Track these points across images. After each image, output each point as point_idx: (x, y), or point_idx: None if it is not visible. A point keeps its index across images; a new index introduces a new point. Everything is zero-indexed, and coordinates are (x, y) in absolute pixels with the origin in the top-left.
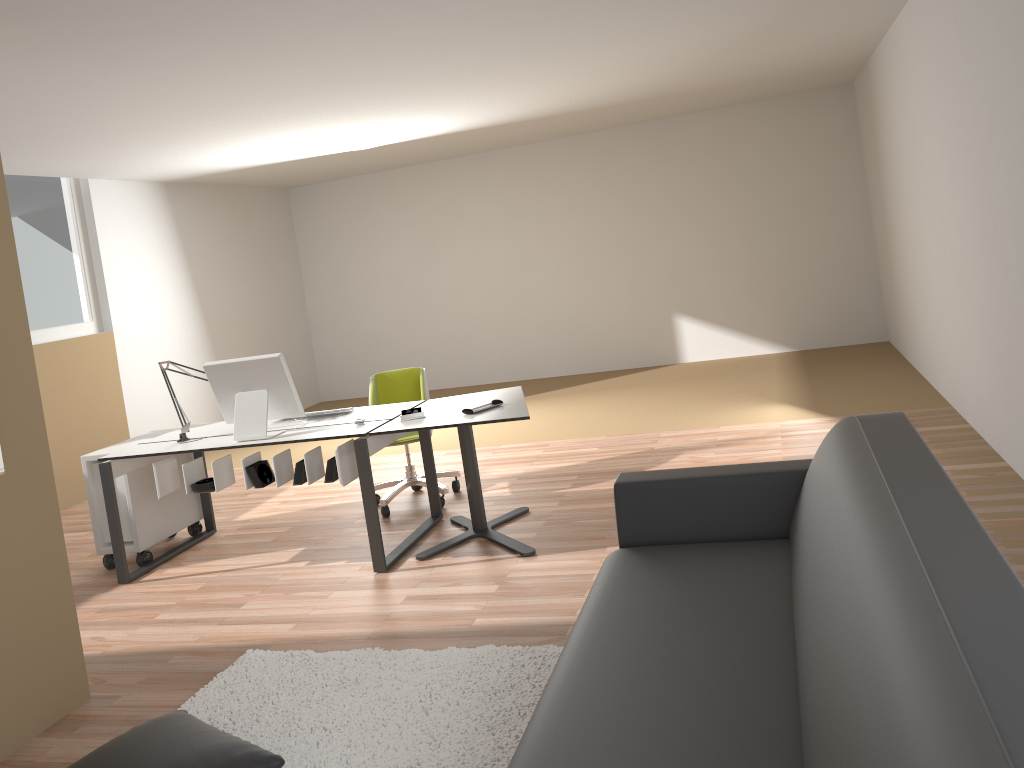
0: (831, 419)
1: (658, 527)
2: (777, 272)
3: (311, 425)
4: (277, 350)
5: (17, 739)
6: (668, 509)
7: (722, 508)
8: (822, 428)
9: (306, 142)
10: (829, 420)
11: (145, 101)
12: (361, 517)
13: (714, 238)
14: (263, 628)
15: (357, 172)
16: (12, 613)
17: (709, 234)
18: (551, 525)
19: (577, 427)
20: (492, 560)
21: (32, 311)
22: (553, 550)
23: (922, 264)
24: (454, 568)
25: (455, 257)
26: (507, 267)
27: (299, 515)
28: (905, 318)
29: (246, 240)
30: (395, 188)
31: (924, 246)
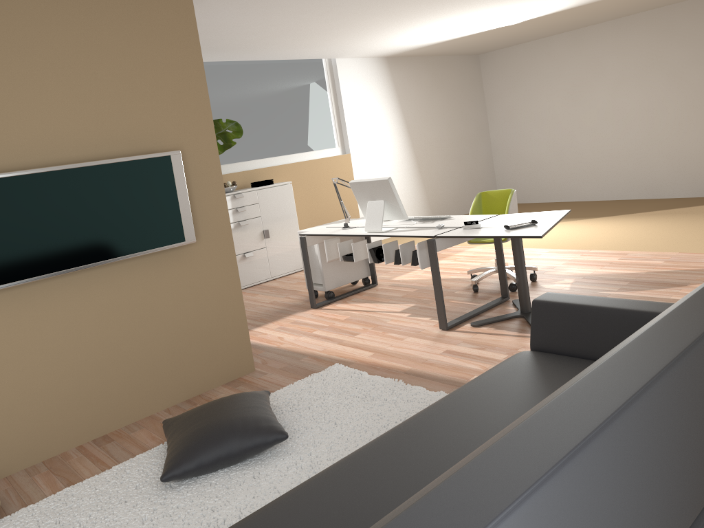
0: None
1: (559, 340)
2: None
3: (415, 225)
4: (465, 167)
5: (209, 384)
6: (568, 327)
7: (610, 335)
8: None
9: (462, 24)
10: None
11: (326, 11)
12: (461, 289)
13: None
14: (356, 351)
15: (523, 40)
16: (207, 318)
17: None
18: None
19: (661, 242)
20: (517, 336)
21: (302, 141)
22: None
23: None
24: (489, 337)
25: (598, 101)
26: (640, 109)
27: (428, 282)
28: None
29: (444, 93)
30: (553, 50)
31: None
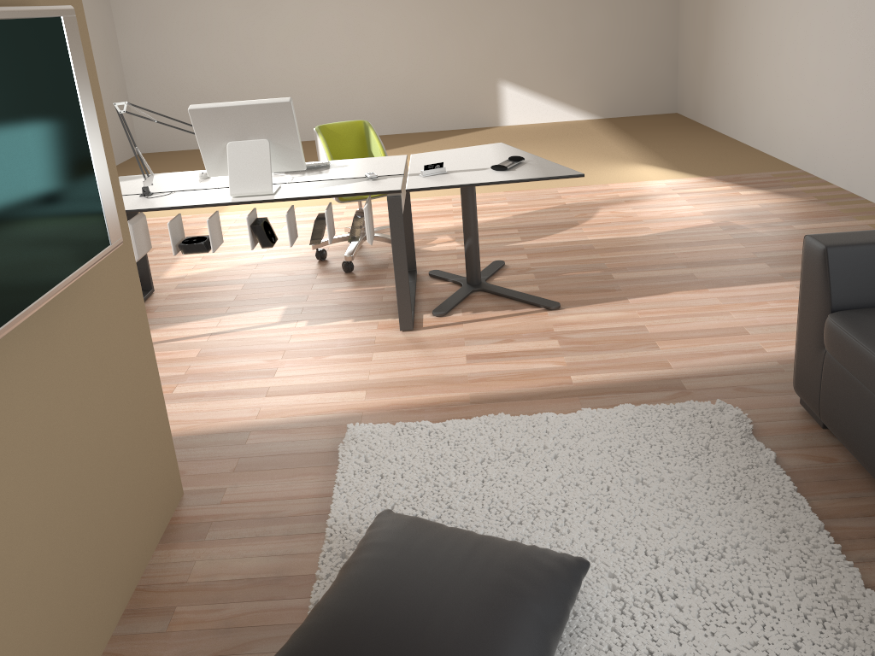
0: (706, 179)
1: (872, 290)
2: (594, 47)
3: (304, 180)
4: None
5: (143, 558)
6: None
7: None
8: (708, 187)
9: None
10: (706, 180)
11: None
12: (319, 273)
13: (542, 11)
14: (329, 398)
15: None
16: (122, 416)
17: (538, 7)
18: (544, 278)
19: None
20: (520, 315)
21: None
22: (575, 303)
23: (784, 45)
24: (487, 324)
25: (287, 11)
26: (341, 26)
27: (240, 271)
28: (723, 93)
29: None
30: None
31: (797, 28)
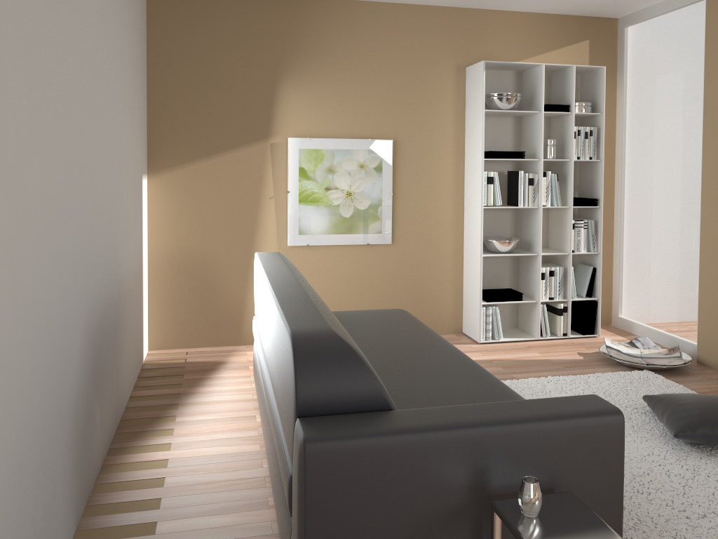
0: None
1: None
2: None
3: None
4: None
5: None
6: None
7: None
8: None
9: None
10: None
11: None
12: None
13: None
14: None
15: None
16: None
17: None
18: None
19: None
20: None
21: None
22: None
23: None
24: None
25: None
26: None
27: None
28: None
29: None
30: None
31: None
